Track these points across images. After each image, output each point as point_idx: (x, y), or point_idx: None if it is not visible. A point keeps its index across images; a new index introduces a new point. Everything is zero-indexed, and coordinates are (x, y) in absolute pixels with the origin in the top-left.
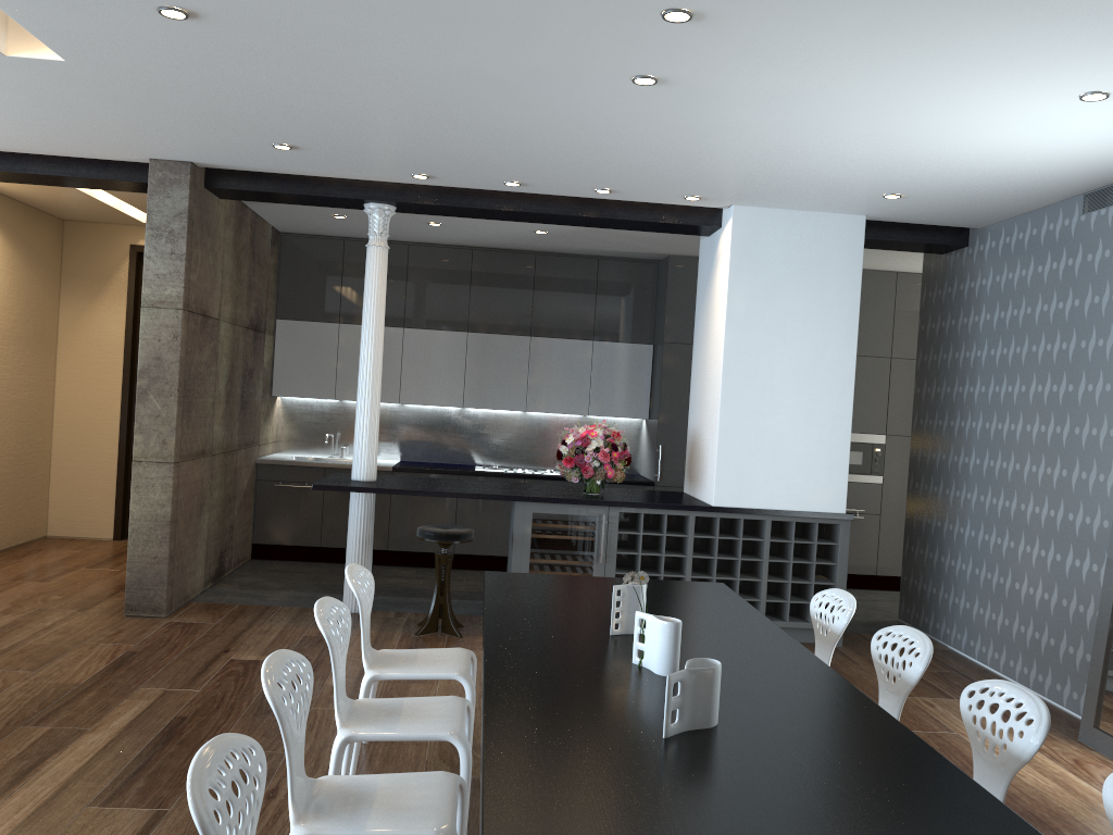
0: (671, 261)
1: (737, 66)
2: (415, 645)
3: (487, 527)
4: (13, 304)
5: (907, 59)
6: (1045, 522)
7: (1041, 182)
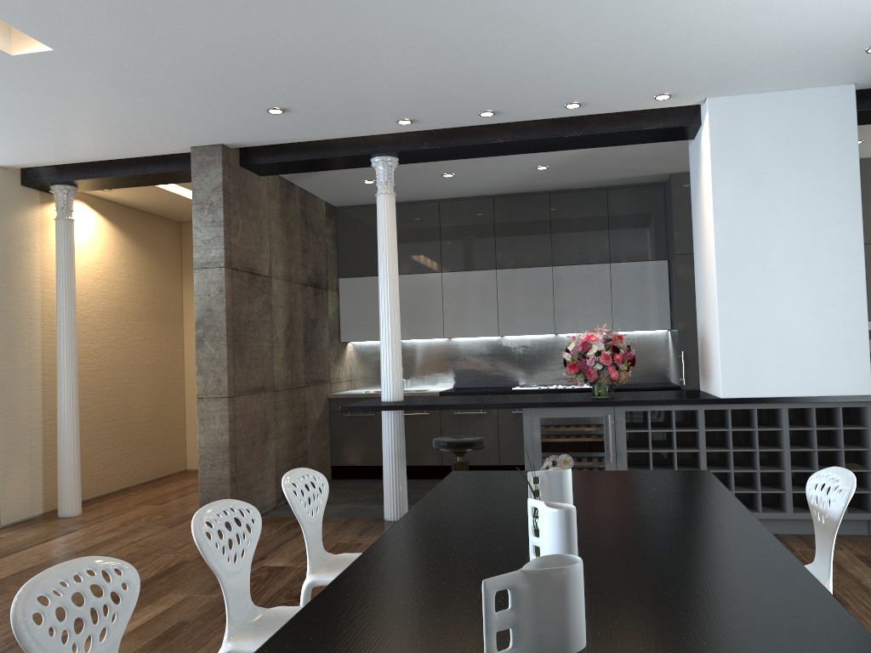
0: (673, 179)
1: None
2: None
3: None
4: (140, 289)
5: None
6: None
7: None
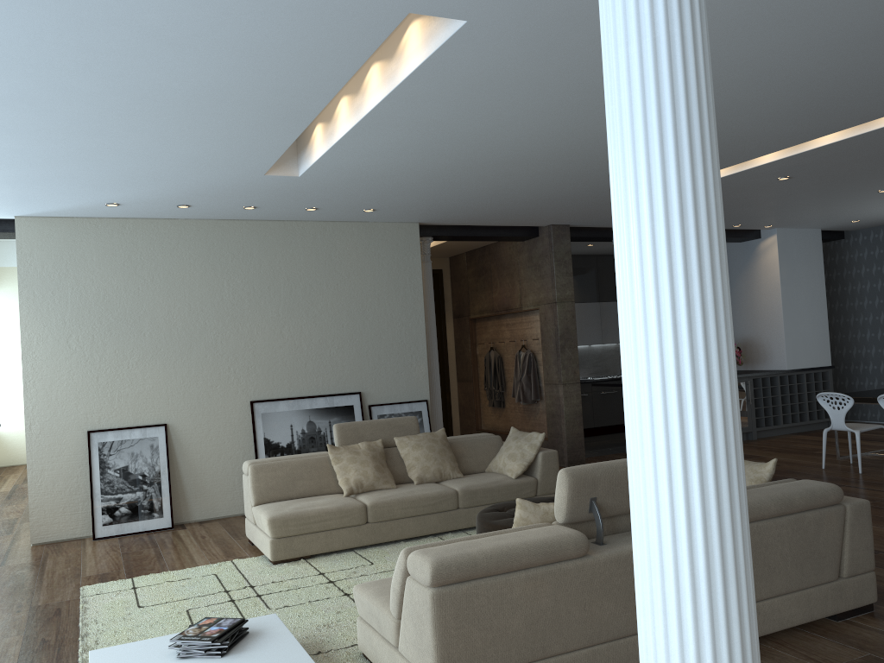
0: None
1: None
2: None
3: (607, 410)
4: None
5: None
6: None
7: None
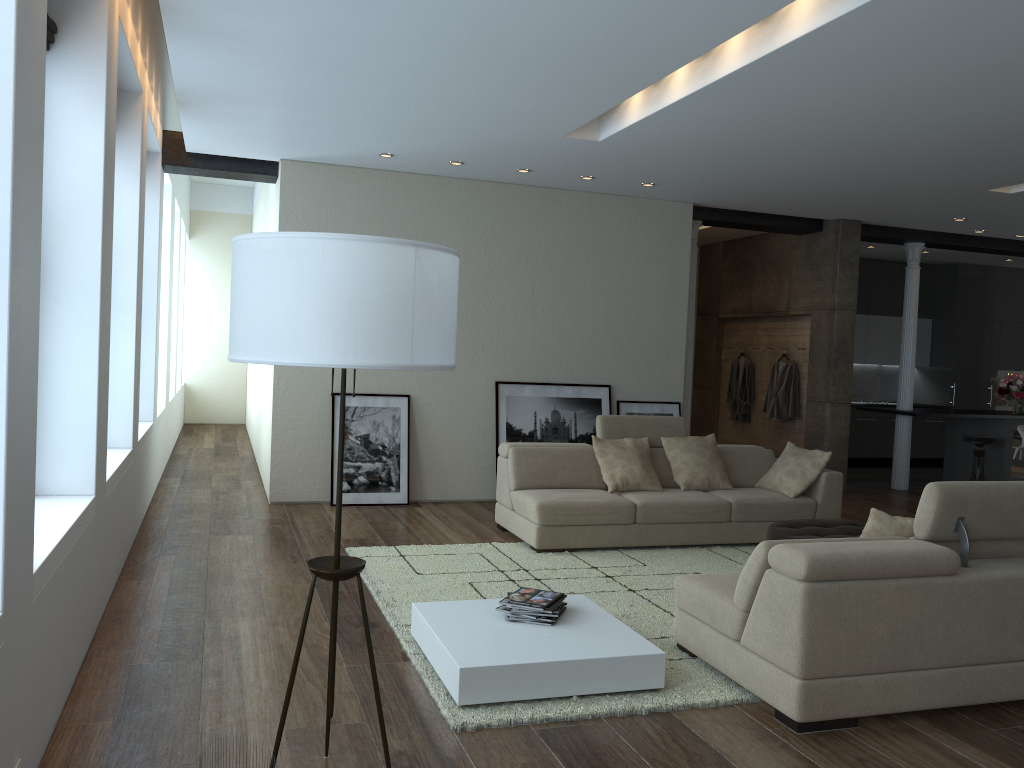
0: (959, 267)
1: None
2: None
3: (862, 439)
4: None
5: None
6: None
7: None
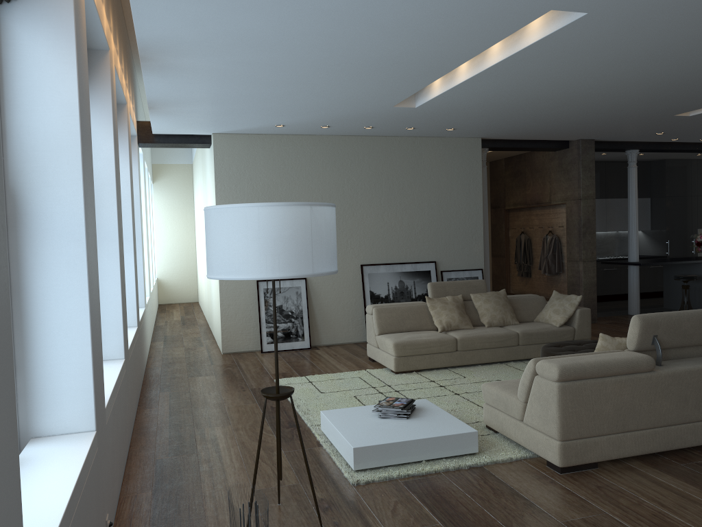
0: (666, 161)
1: None
2: None
3: (608, 282)
4: None
5: None
6: None
7: None
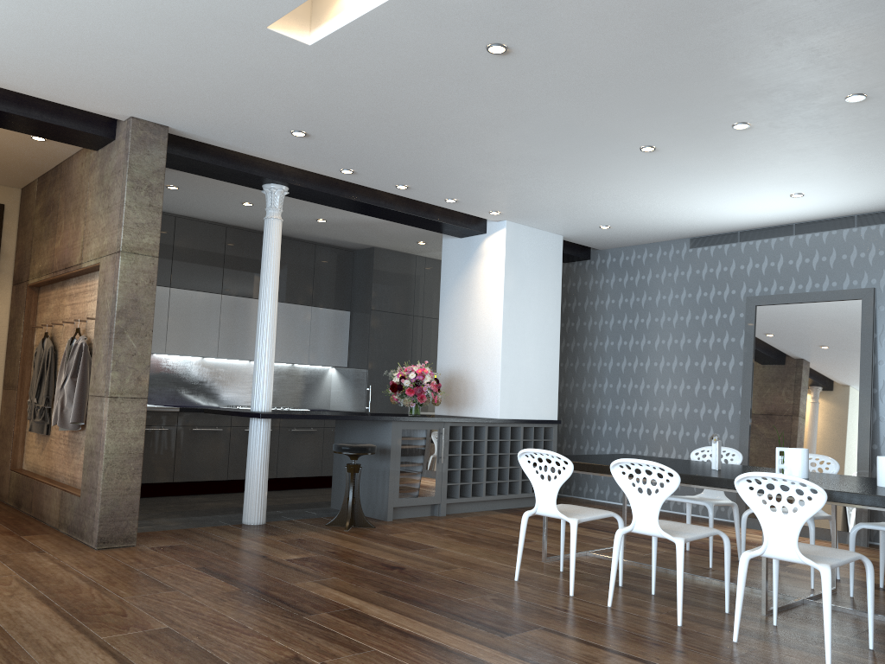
0: (375, 251)
1: (703, 152)
2: (365, 535)
3: None
4: None
5: (773, 165)
6: (674, 415)
7: (686, 229)
